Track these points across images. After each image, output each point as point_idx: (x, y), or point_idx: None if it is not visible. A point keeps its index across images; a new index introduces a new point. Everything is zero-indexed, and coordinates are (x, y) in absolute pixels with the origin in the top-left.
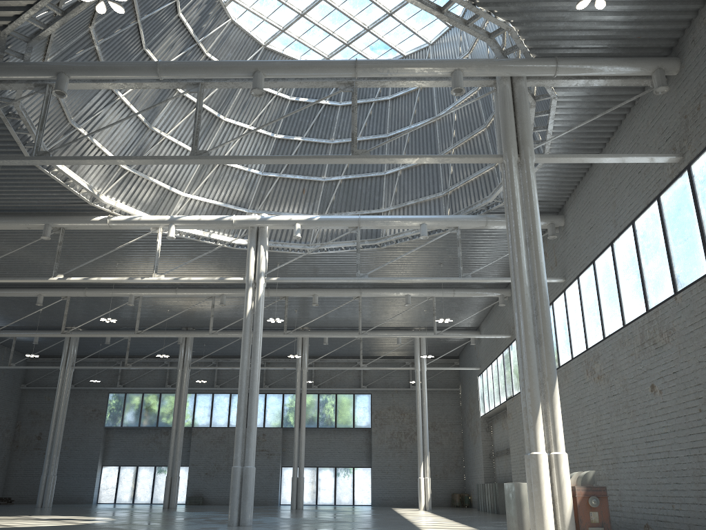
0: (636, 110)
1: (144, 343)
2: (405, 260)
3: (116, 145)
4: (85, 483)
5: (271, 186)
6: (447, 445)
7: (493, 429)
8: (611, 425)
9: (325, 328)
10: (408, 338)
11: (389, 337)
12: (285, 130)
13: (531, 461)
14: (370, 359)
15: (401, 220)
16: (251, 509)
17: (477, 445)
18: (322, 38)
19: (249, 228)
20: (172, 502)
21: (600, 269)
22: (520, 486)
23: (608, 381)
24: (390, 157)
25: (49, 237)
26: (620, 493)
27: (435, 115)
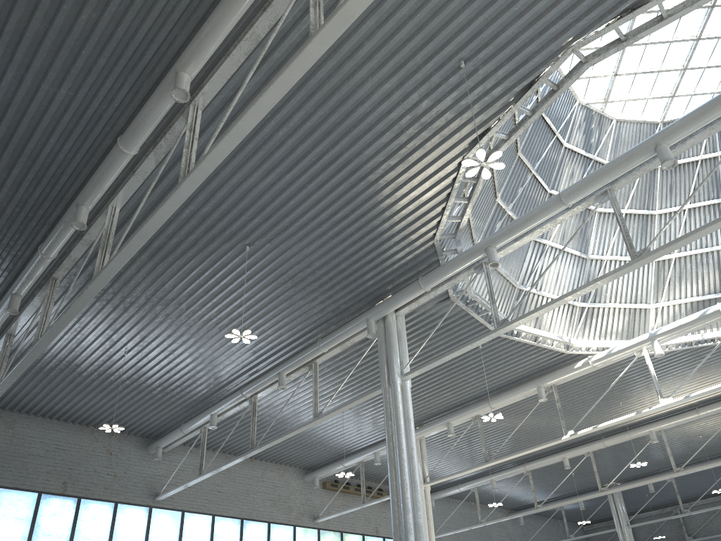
0: None
1: (692, 482)
2: None
3: (564, 289)
4: None
5: None
6: None
7: None
8: None
9: None
10: None
11: None
12: None
13: None
14: None
15: None
16: None
17: None
18: (720, 76)
19: None
20: None
21: None
22: None
23: None
24: None
25: (545, 397)
26: None
27: None
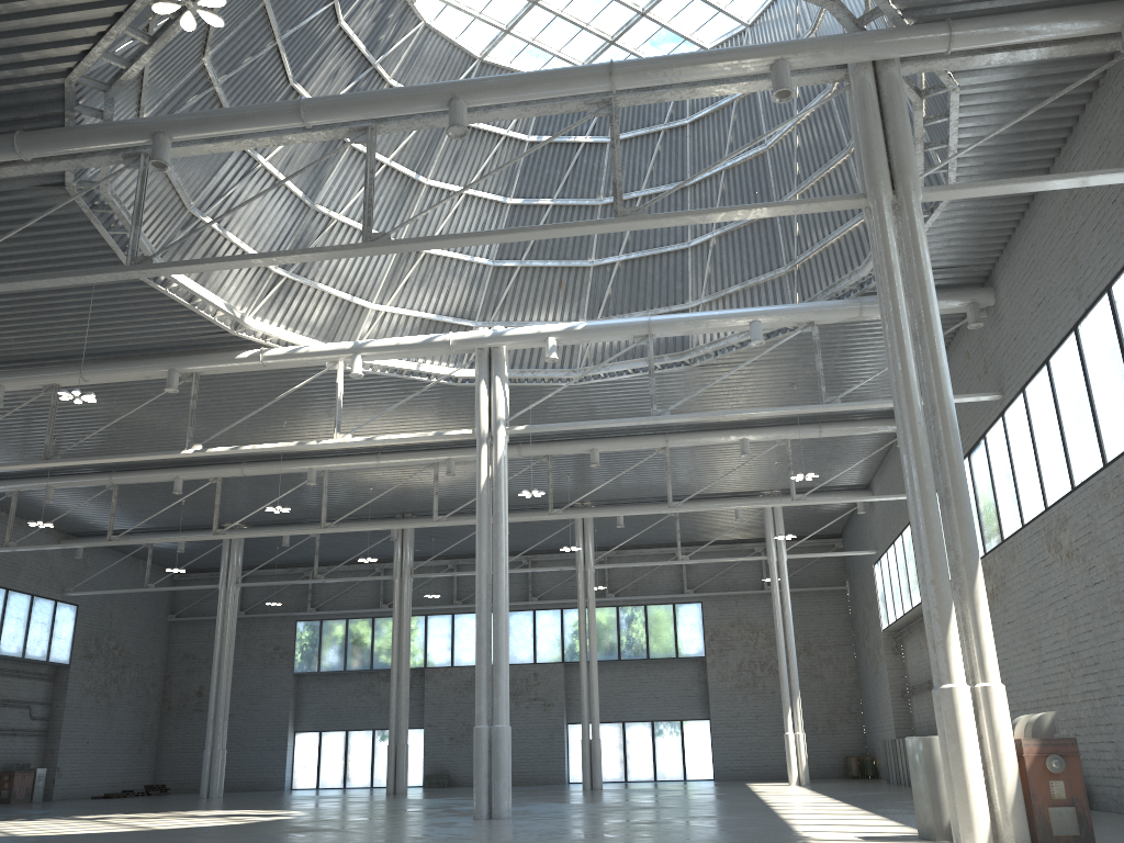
0: (1102, 96)
1: (342, 542)
2: (734, 383)
3: (262, 239)
4: (271, 759)
5: (509, 282)
6: (832, 679)
7: (905, 650)
8: (1095, 634)
9: (617, 501)
10: (754, 509)
11: (719, 509)
12: (523, 190)
13: (942, 700)
14: (696, 547)
15: (718, 318)
16: (509, 792)
17: (880, 677)
18: (570, 37)
19: (477, 350)
20: (399, 784)
21: (1058, 373)
22: (931, 742)
23: (1084, 560)
24: (678, 215)
25: (177, 388)
26: (1116, 747)
27: (764, 142)
